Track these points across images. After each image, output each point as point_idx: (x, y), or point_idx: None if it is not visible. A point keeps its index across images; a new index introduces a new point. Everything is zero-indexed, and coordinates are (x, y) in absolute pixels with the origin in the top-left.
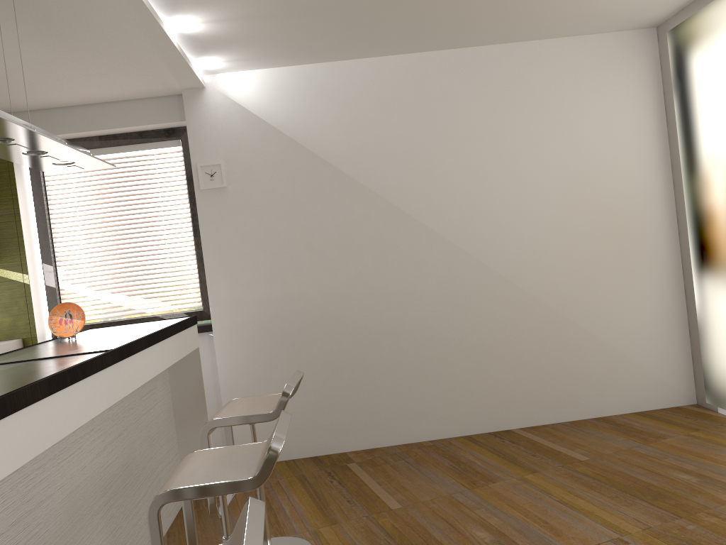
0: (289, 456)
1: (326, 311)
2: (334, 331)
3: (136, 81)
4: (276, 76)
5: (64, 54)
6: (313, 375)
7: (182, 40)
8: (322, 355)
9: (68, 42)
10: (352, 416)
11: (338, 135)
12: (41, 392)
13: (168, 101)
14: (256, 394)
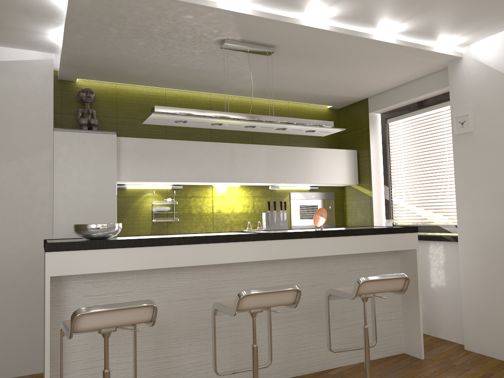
0: None
1: None
2: None
3: (406, 66)
4: None
5: (342, 65)
6: None
7: (407, 35)
8: None
9: (334, 60)
10: None
11: None
12: (184, 241)
13: (444, 72)
14: (485, 298)
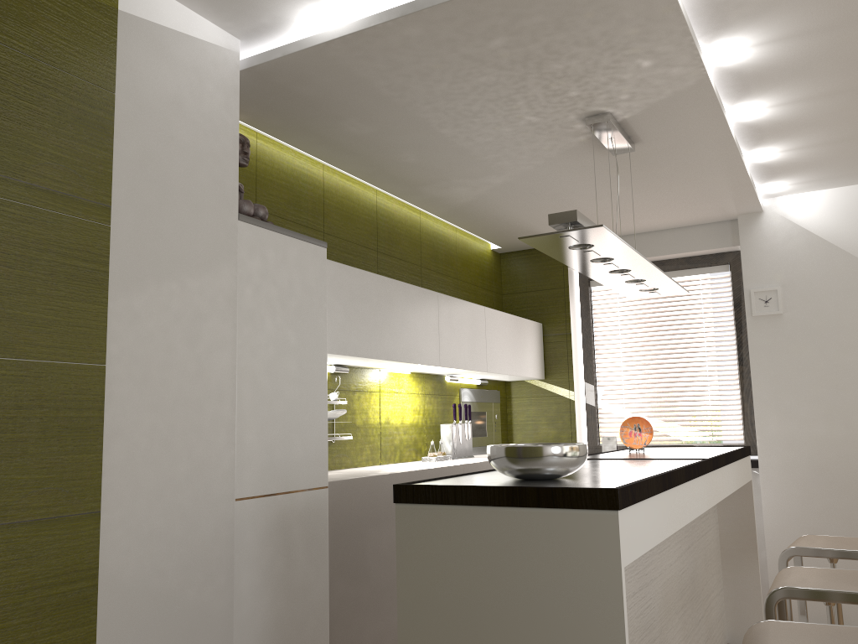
0: None
1: None
2: None
3: (695, 209)
4: (847, 195)
5: (642, 191)
6: None
7: (752, 169)
8: None
9: (650, 182)
10: None
11: None
12: (682, 477)
13: (720, 226)
14: None
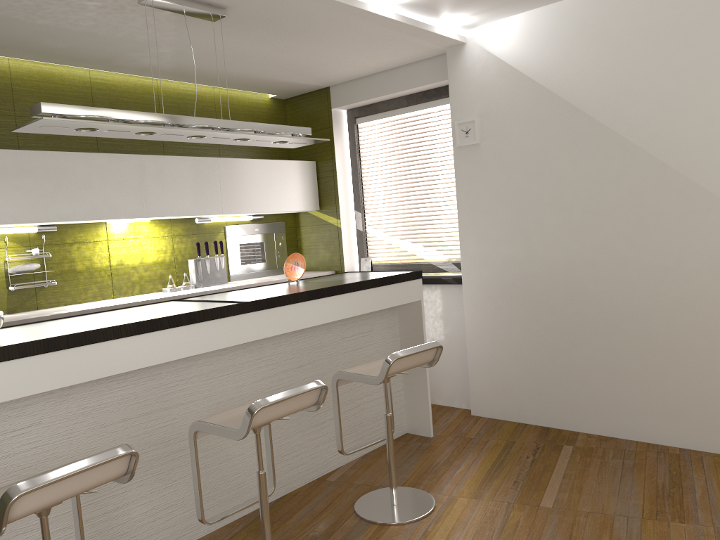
0: (523, 420)
1: (569, 279)
2: (576, 301)
3: (395, 49)
4: (532, 19)
5: (314, 42)
6: (552, 344)
7: (407, 9)
8: (562, 324)
9: (305, 34)
10: (590, 396)
11: (596, 79)
12: (126, 332)
13: (440, 60)
14: (496, 351)
